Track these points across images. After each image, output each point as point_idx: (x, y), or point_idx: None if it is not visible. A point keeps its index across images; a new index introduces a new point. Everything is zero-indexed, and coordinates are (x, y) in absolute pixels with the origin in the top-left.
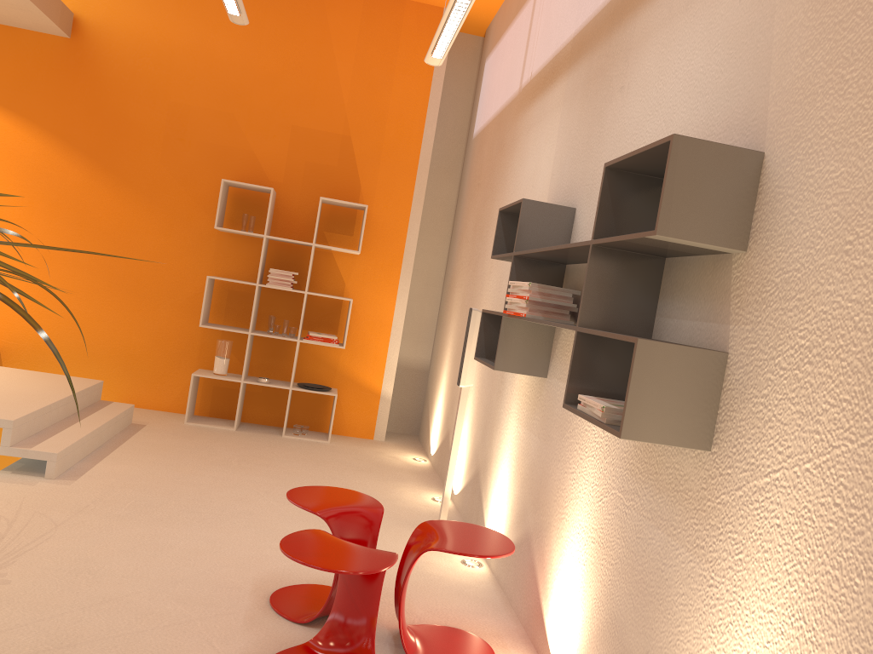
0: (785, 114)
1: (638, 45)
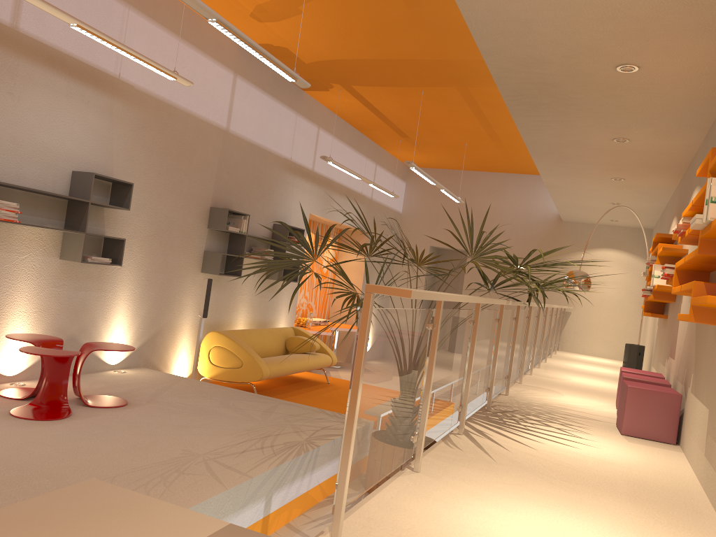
0: (119, 174)
1: (25, 80)
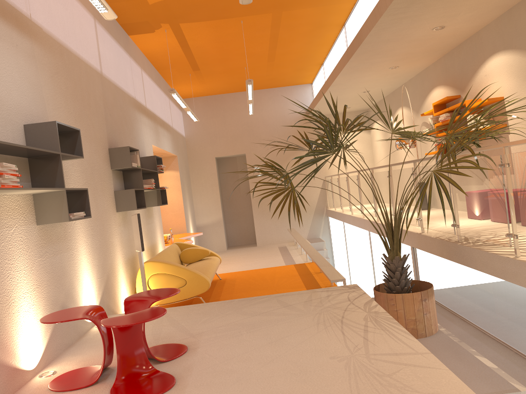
0: None
1: None
